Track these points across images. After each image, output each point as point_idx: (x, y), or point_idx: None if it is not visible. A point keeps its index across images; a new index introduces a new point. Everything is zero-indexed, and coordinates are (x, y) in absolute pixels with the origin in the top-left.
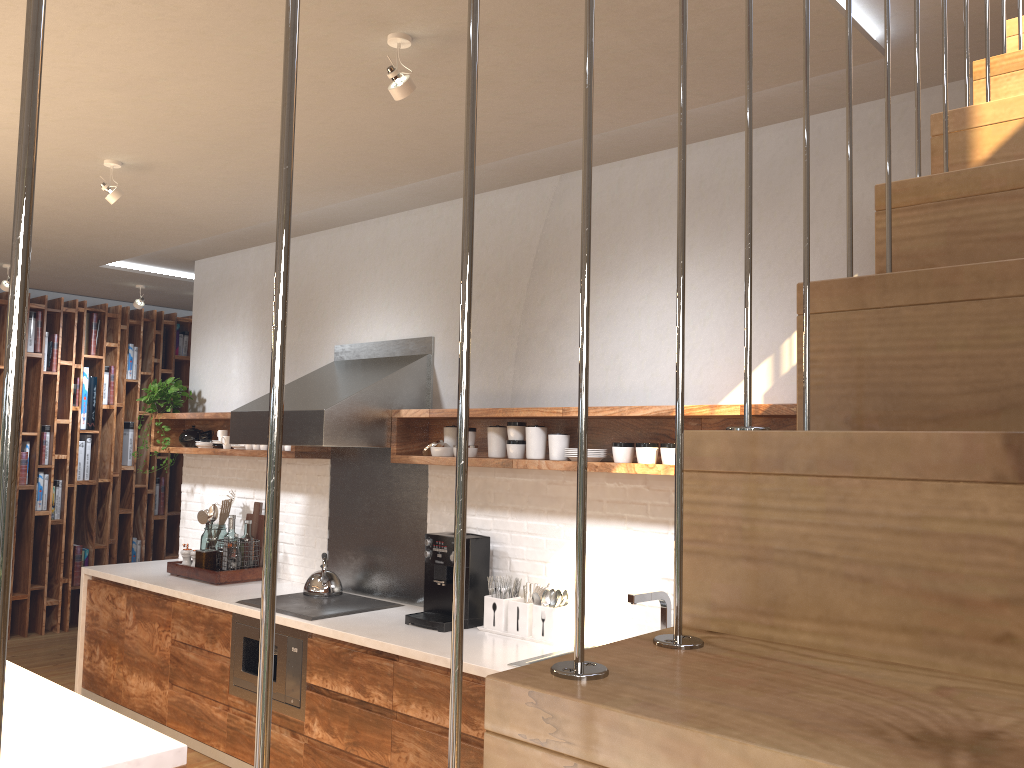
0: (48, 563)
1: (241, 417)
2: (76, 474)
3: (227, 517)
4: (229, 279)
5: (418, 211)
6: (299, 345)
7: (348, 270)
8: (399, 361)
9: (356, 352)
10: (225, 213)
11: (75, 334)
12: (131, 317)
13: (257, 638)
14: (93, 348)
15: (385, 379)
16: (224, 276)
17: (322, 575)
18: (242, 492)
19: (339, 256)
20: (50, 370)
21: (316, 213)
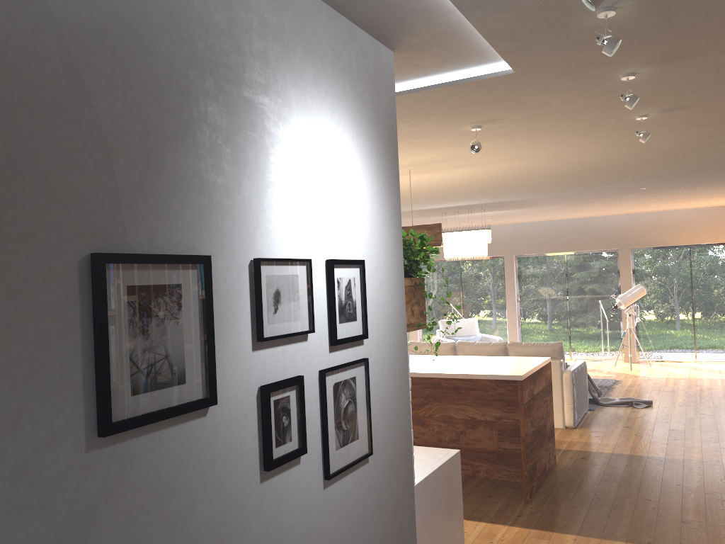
0: None
1: None
2: None
3: None
4: None
5: None
6: None
7: None
8: None
9: None
10: None
11: None
12: None
13: None
14: None
15: None
16: None
17: None
18: None
19: None
20: None
21: None
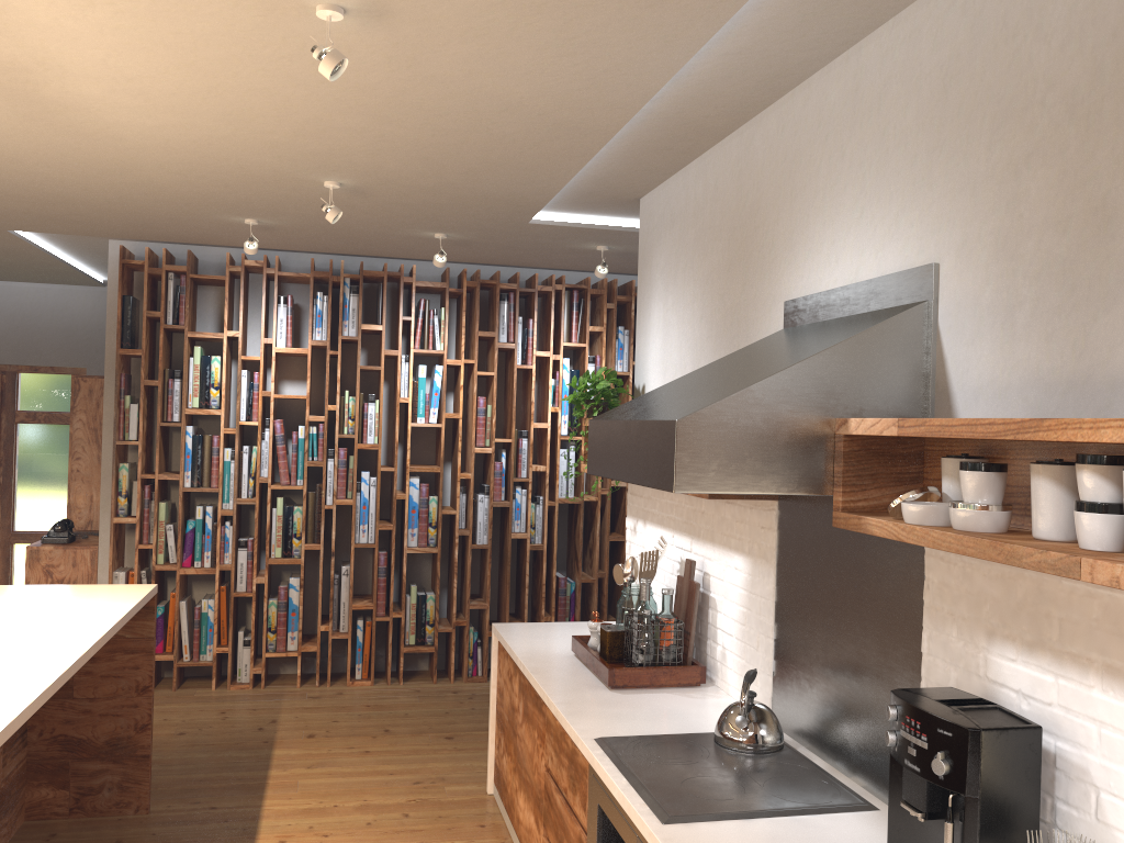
0: (527, 596)
1: (596, 430)
2: (557, 490)
3: (652, 577)
4: (670, 217)
5: (911, 10)
6: (742, 307)
7: (804, 163)
8: (867, 320)
9: (812, 310)
10: (580, 90)
11: (552, 318)
12: (623, 293)
13: (609, 816)
14: (574, 334)
15: (818, 356)
16: (665, 214)
17: (739, 714)
18: (679, 540)
19: (792, 142)
20: (526, 363)
21: (734, 65)
